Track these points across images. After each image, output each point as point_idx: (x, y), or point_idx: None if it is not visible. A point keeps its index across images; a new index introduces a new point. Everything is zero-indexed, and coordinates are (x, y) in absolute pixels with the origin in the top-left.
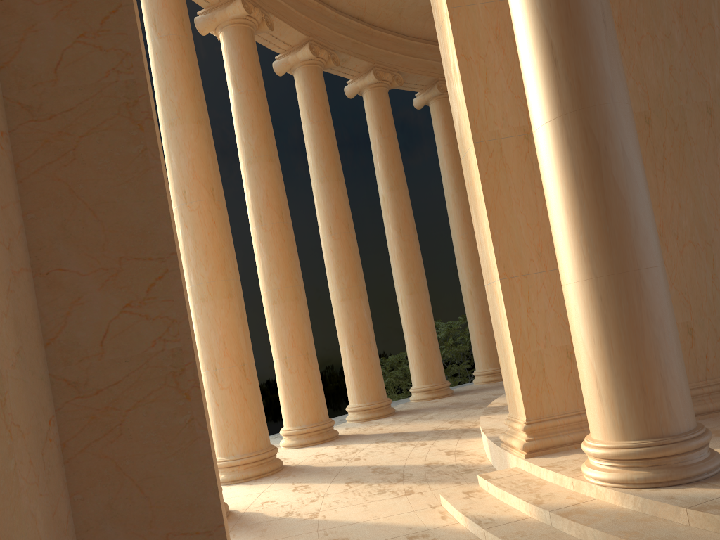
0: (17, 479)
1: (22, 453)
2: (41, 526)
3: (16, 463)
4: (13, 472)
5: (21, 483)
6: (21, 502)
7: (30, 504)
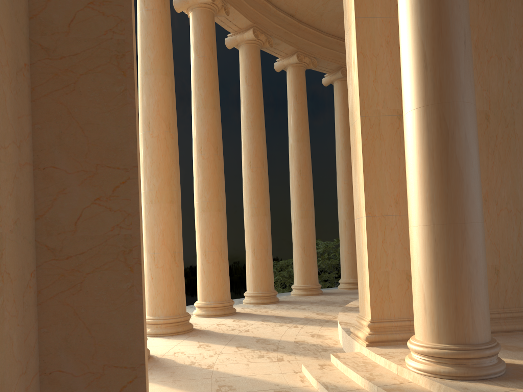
0: (3, 312)
1: (9, 293)
2: (15, 347)
3: (4, 300)
4: (0, 306)
5: (5, 314)
6: (3, 328)
7: (10, 330)
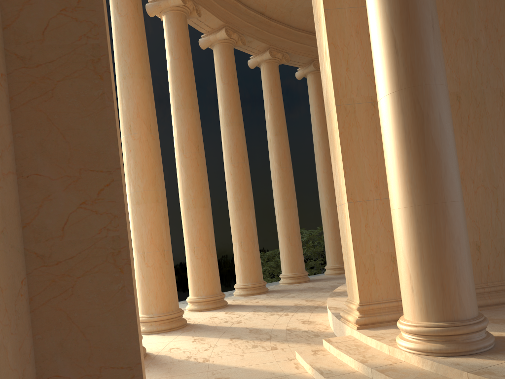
0: None
1: None
2: (10, 356)
3: None
4: None
5: None
6: None
7: (3, 340)
